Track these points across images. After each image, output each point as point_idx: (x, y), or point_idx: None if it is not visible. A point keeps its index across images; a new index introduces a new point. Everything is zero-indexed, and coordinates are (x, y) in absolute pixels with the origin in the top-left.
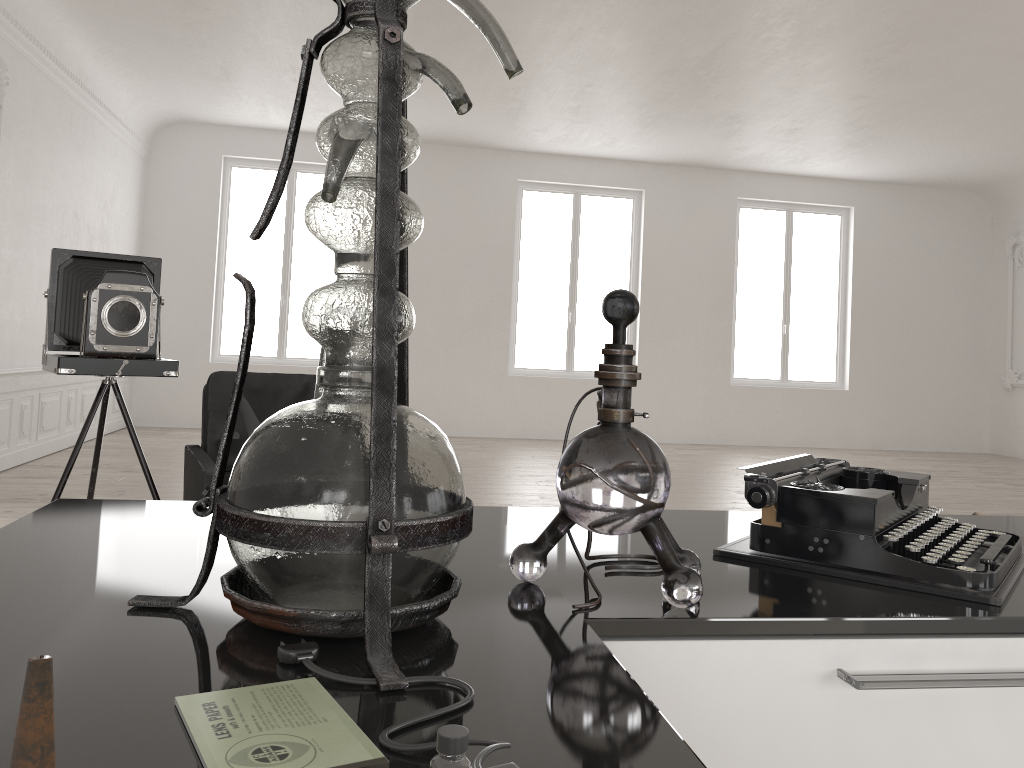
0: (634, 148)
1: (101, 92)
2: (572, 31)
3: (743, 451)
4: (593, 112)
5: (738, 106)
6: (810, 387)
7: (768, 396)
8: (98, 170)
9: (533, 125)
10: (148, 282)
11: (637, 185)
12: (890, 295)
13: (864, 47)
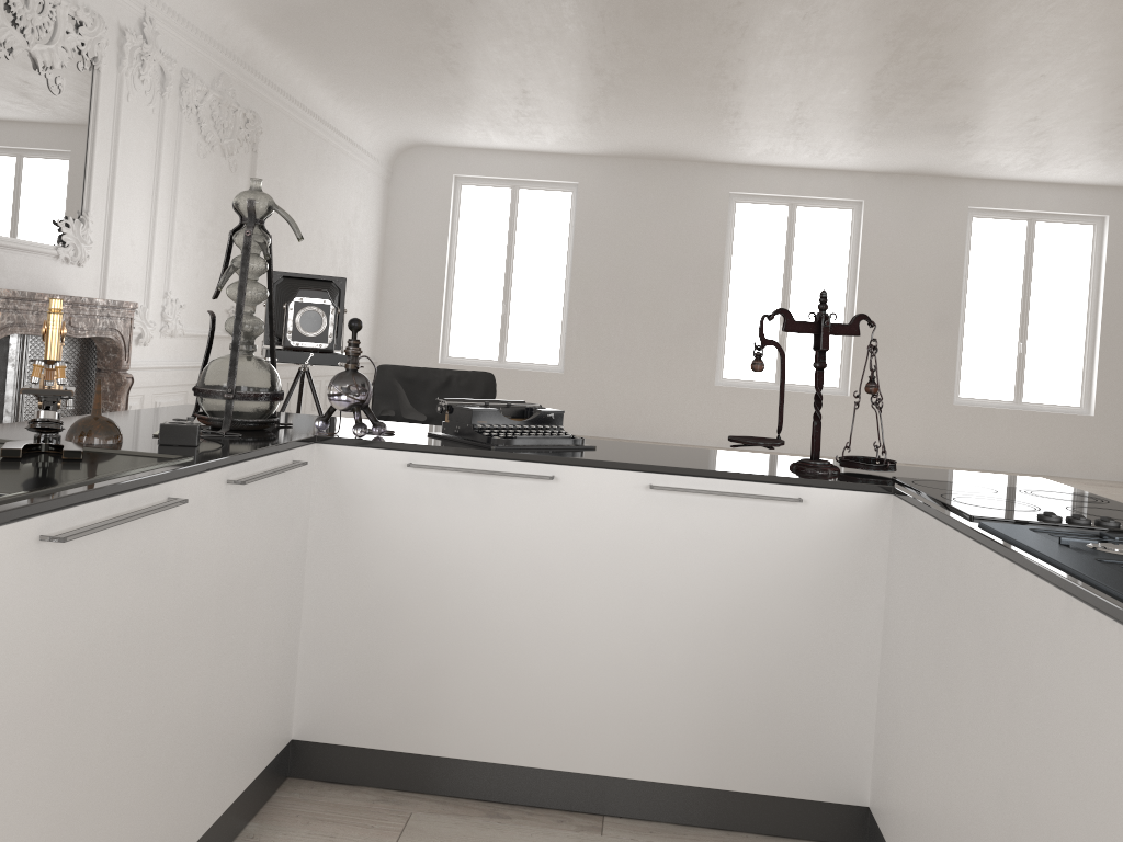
0: (846, 159)
1: (343, 127)
2: (733, 62)
3: None
4: (788, 128)
5: (933, 119)
6: (1049, 411)
7: (997, 418)
8: (341, 194)
9: (735, 141)
10: (328, 297)
11: (856, 196)
12: None
13: (1032, 64)
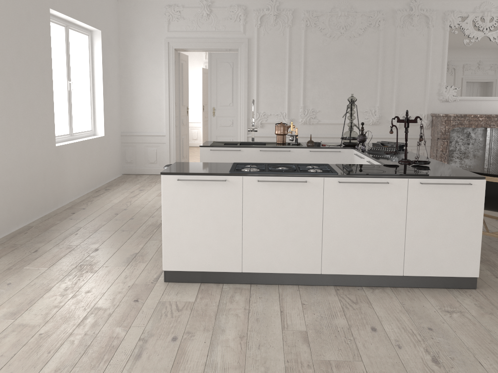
0: None
1: None
2: None
3: None
4: None
5: None
6: None
7: None
8: None
9: None
10: None
11: None
12: None
13: None
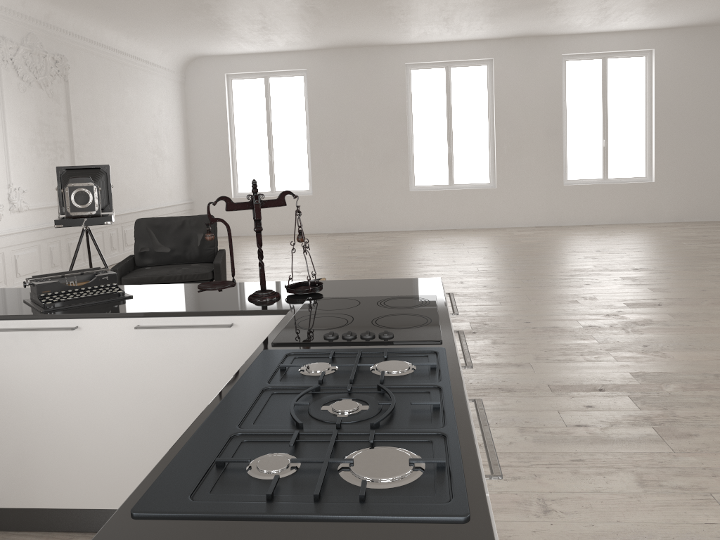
0: (476, 33)
1: (138, 53)
2: None
3: (566, 230)
4: (428, 18)
5: (517, 2)
6: (626, 182)
7: (592, 191)
8: (145, 98)
9: (398, 30)
10: (91, 180)
11: (487, 56)
12: (686, 110)
13: None
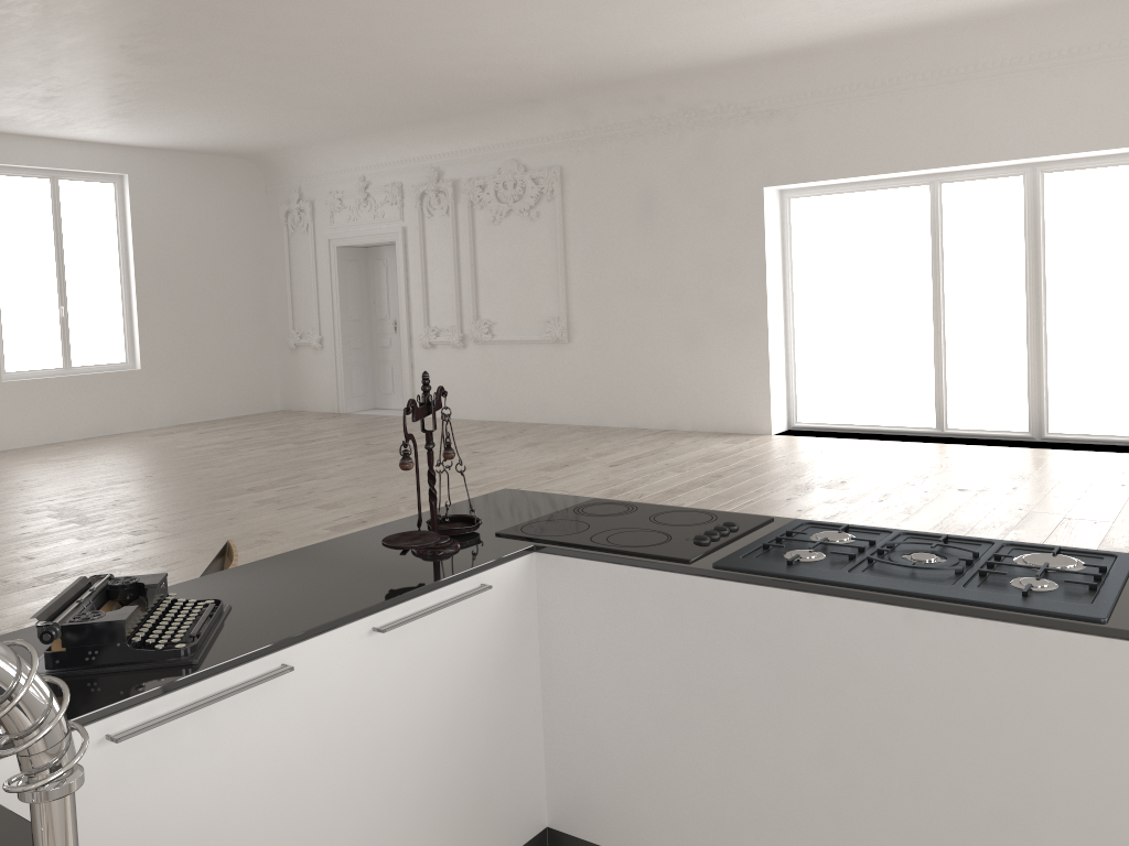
0: None
1: None
2: None
3: (28, 455)
4: None
5: None
6: (99, 371)
7: (51, 388)
8: None
9: None
10: None
11: None
12: (175, 266)
13: (119, 35)
